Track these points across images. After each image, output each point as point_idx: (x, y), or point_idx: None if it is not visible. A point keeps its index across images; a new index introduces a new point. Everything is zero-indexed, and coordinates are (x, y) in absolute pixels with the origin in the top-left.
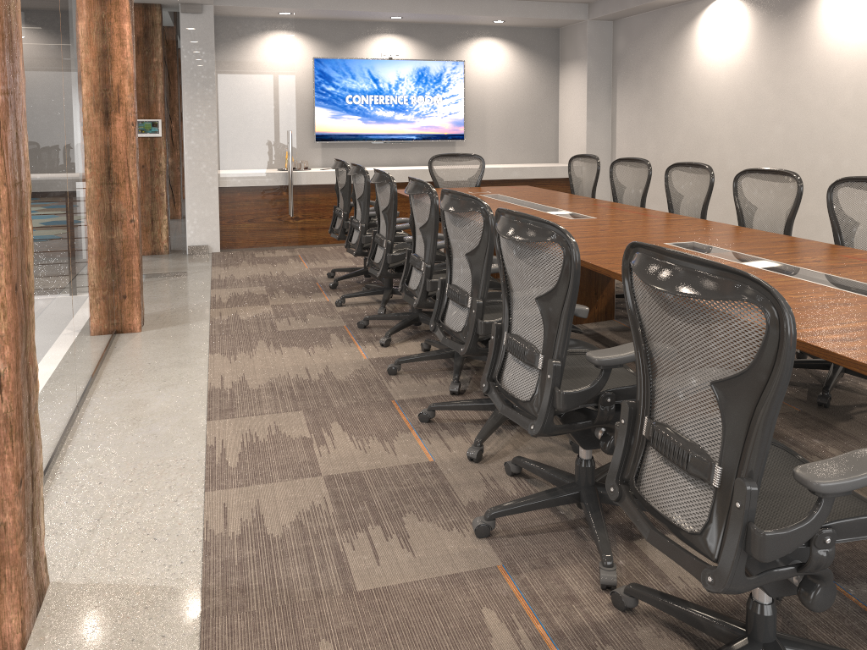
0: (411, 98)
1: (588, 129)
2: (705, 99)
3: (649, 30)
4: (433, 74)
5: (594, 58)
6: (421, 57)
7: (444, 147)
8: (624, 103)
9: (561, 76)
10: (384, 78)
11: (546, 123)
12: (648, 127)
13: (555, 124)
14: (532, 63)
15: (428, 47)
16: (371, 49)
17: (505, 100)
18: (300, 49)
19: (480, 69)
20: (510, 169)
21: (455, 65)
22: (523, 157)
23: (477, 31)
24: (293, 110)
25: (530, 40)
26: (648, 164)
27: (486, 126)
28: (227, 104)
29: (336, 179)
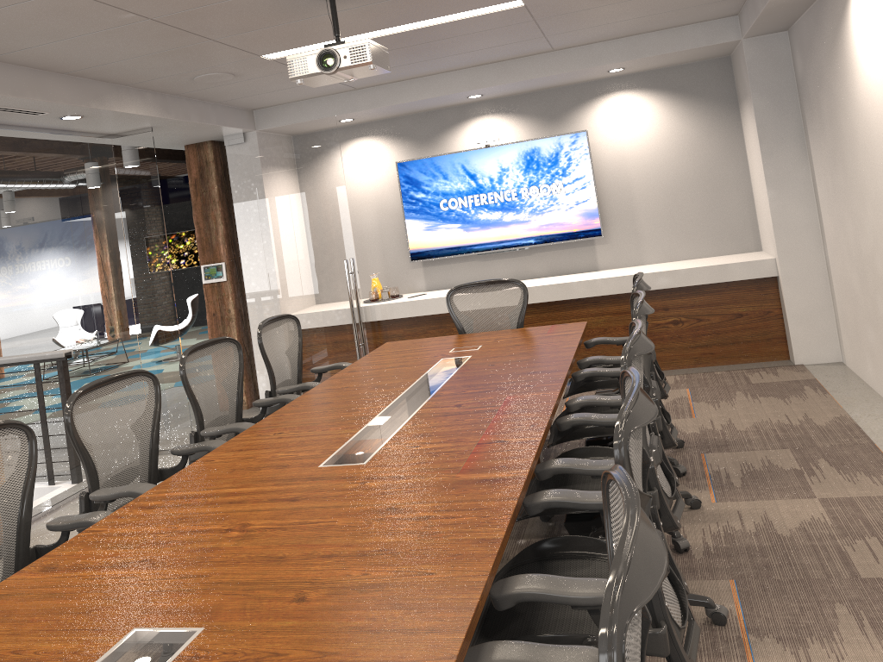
0: (521, 191)
1: (771, 202)
2: (881, 146)
3: (815, 38)
4: (547, 156)
5: (764, 93)
6: (530, 136)
7: (580, 248)
8: (817, 156)
9: (743, 124)
10: (483, 171)
11: (731, 195)
12: (841, 194)
13: (747, 195)
14: (695, 114)
15: (538, 122)
16: (465, 138)
17: (660, 172)
18: (384, 154)
19: (615, 137)
20: (653, 275)
21: (575, 138)
22: (702, 249)
23: (602, 87)
24: (349, 234)
25: (685, 81)
26: (634, 312)
27: (636, 212)
28: (280, 237)
29: (293, 340)
